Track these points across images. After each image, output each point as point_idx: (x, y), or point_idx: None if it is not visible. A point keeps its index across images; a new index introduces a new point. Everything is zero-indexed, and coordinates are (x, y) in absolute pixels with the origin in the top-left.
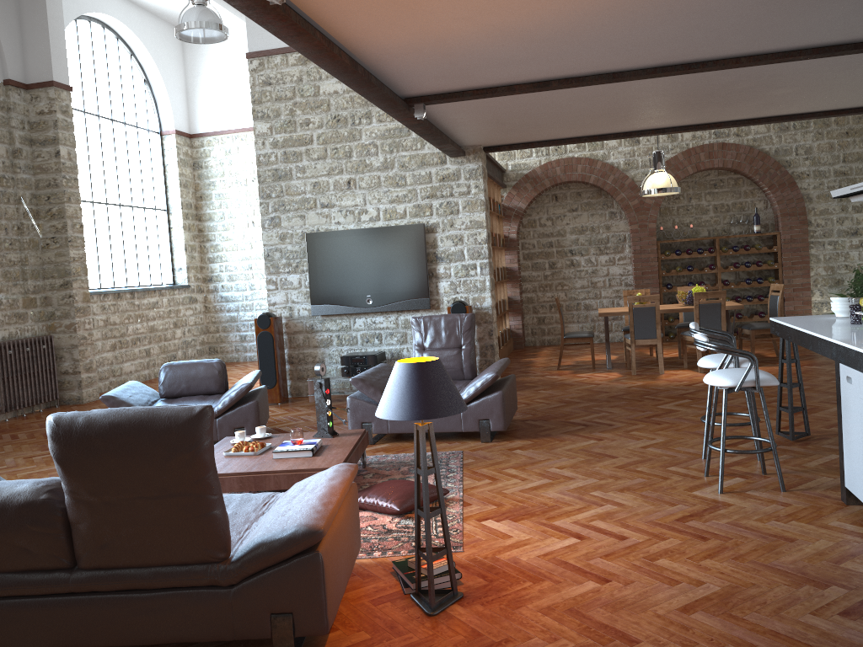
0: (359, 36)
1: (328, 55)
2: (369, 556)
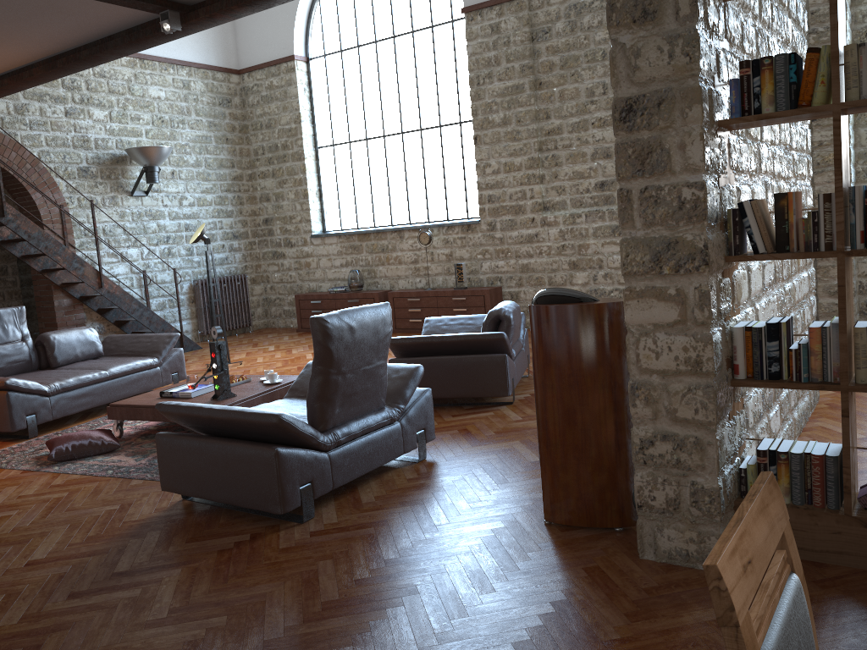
0: (14, 58)
1: (32, 79)
2: (16, 444)
